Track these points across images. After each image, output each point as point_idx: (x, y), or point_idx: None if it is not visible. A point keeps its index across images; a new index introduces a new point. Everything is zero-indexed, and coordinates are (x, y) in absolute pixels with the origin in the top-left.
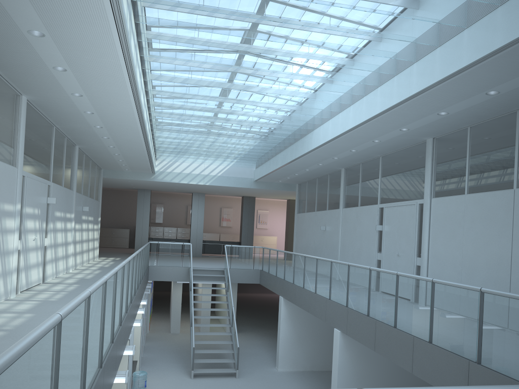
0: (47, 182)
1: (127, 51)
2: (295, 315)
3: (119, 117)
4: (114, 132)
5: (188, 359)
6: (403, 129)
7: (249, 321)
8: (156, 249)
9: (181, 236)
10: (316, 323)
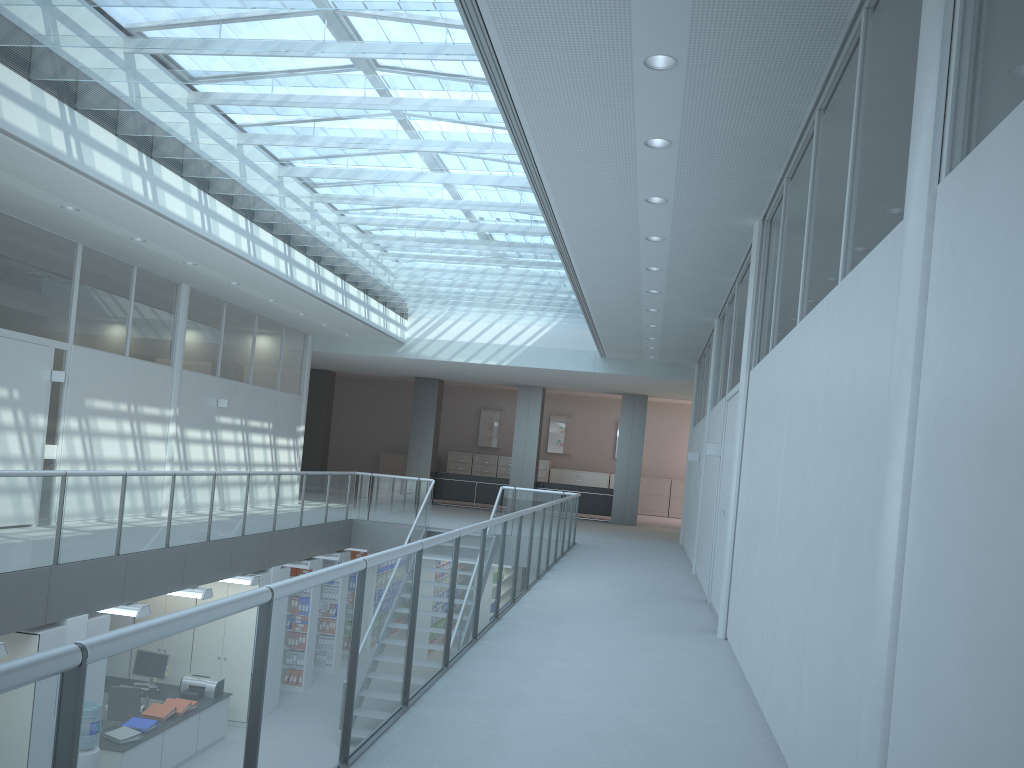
0: (53, 343)
1: None
2: None
3: (128, 215)
4: (182, 251)
5: None
6: (658, 200)
7: None
8: (450, 495)
9: None
10: None
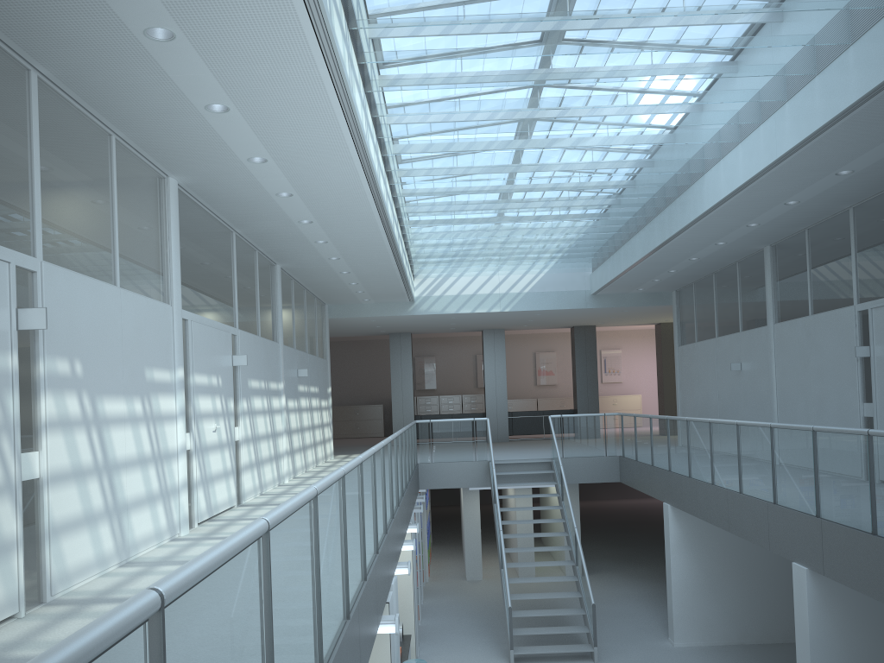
0: (230, 329)
1: (328, 44)
2: (698, 537)
3: (338, 196)
4: (333, 230)
5: (502, 627)
6: None
7: (606, 552)
8: (430, 434)
9: (469, 409)
10: (742, 552)
